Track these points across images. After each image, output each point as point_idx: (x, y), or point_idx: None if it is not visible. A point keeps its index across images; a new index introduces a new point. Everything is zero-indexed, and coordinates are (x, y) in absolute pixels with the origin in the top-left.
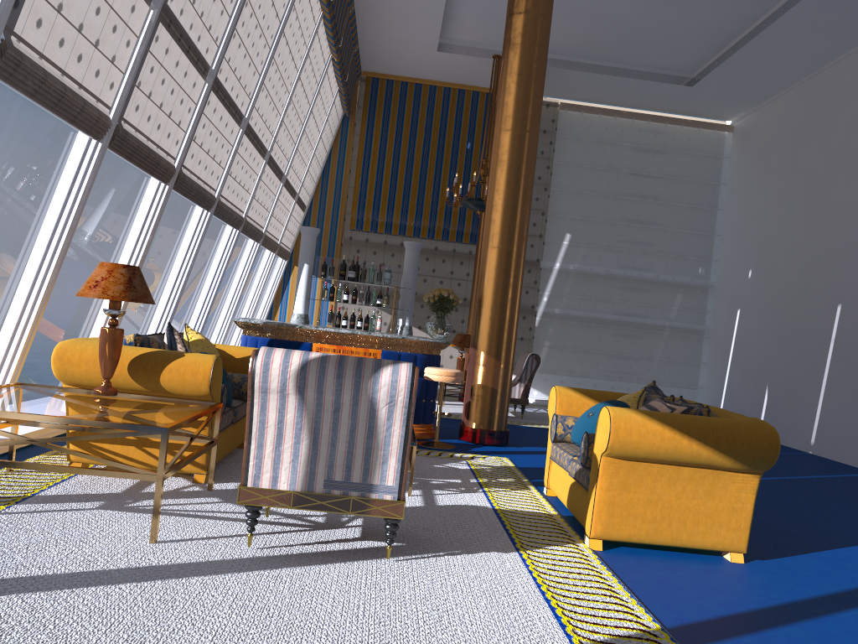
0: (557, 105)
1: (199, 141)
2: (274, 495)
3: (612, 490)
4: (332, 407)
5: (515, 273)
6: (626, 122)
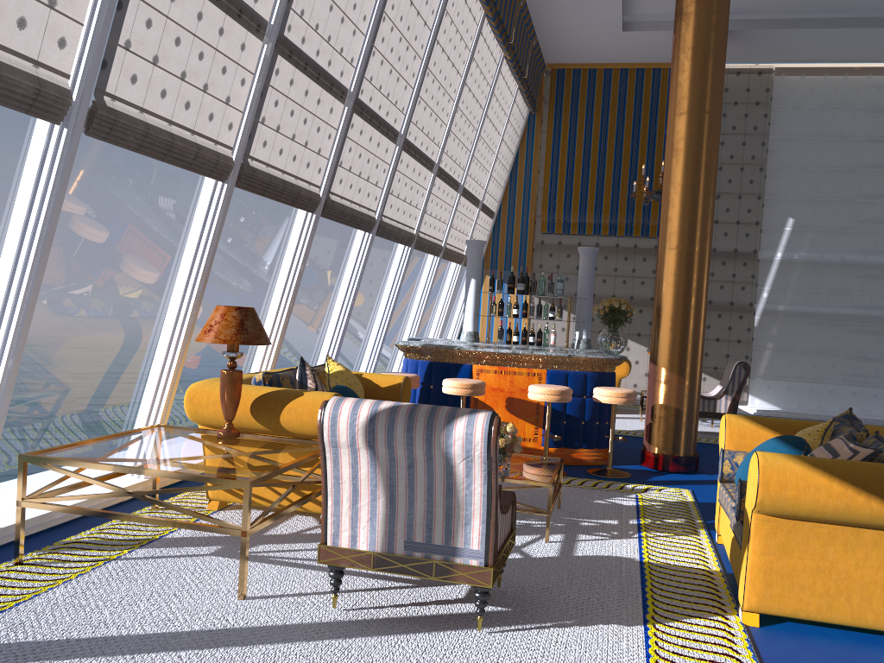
0: (771, 71)
1: (347, 165)
2: (354, 555)
3: (769, 555)
4: (405, 462)
5: (698, 277)
6: (860, 80)
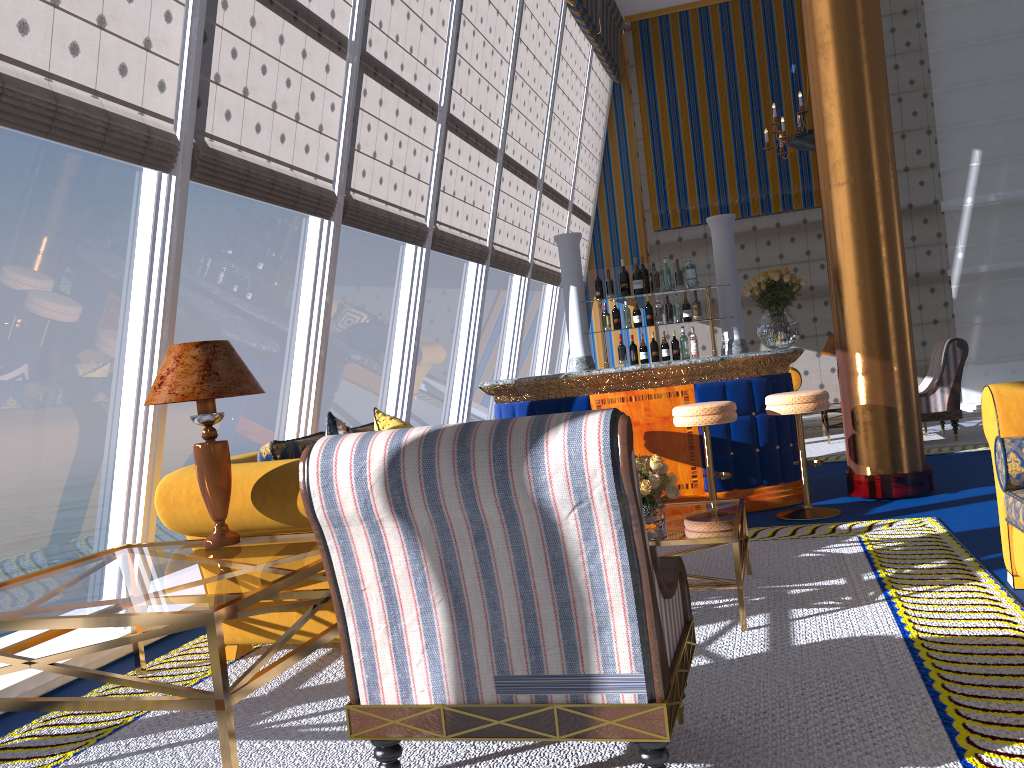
0: None
1: (369, 150)
2: (410, 716)
3: None
4: (469, 531)
5: (885, 216)
6: None
